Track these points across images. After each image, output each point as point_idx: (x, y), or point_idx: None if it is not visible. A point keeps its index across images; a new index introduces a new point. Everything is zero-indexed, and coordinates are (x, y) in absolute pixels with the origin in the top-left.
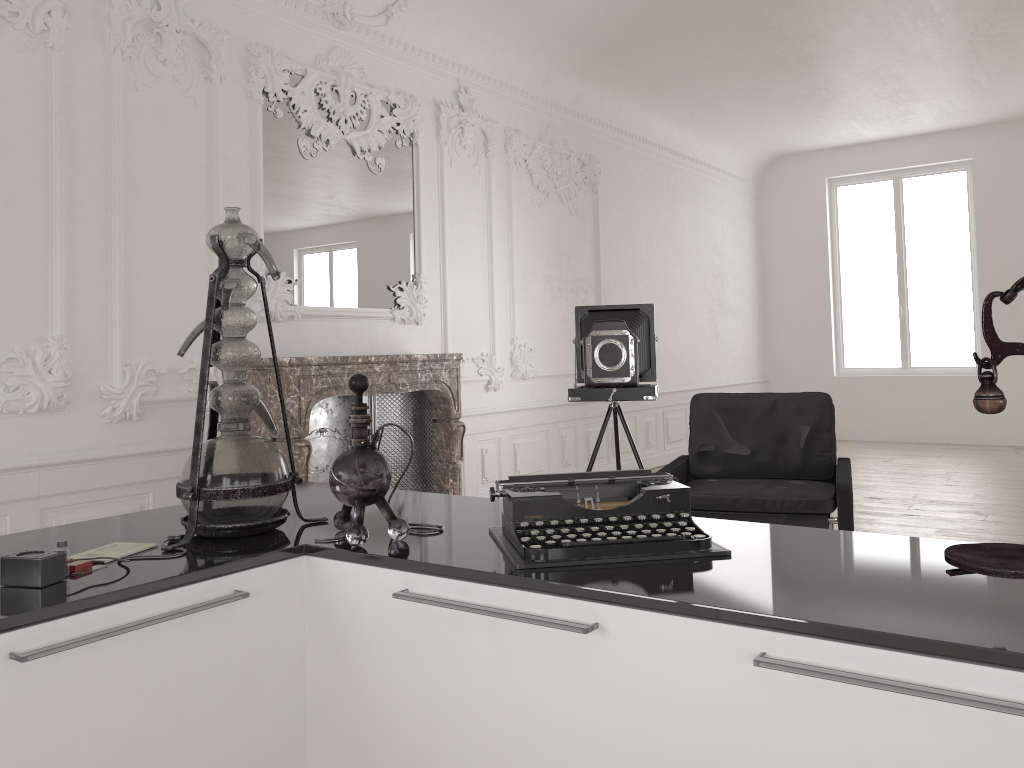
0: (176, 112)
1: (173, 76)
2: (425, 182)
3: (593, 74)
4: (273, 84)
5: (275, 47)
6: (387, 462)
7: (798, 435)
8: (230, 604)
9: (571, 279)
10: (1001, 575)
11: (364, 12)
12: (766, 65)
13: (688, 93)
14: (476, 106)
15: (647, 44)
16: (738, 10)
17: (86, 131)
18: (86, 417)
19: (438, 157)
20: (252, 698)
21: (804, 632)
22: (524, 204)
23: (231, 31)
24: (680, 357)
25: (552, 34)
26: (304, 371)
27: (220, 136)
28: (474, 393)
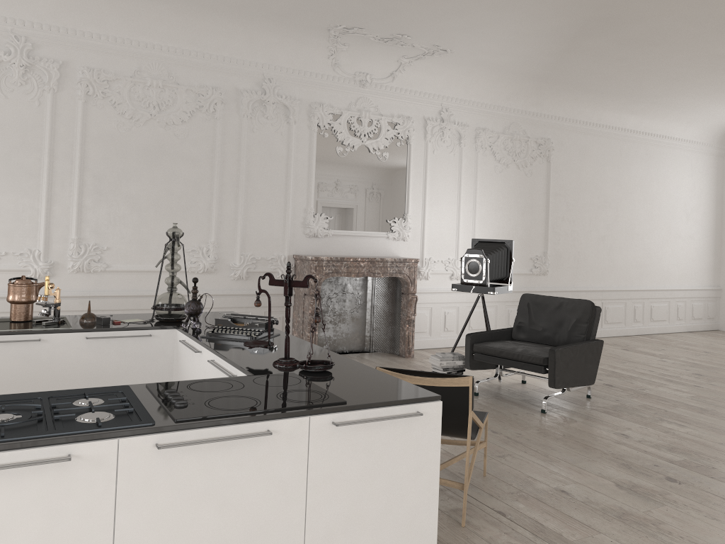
0: (272, 140)
1: (271, 123)
2: (415, 163)
3: (544, 90)
4: (323, 121)
5: (325, 102)
6: (200, 304)
7: (568, 323)
8: (148, 337)
9: (523, 216)
10: (244, 345)
11: (379, 77)
12: (665, 79)
13: (624, 95)
14: (454, 117)
15: (568, 74)
16: (612, 56)
17: (229, 153)
18: (223, 276)
19: (424, 149)
20: (154, 365)
21: (217, 355)
22: (488, 172)
23: (302, 98)
24: (623, 268)
25: (503, 73)
26: (319, 263)
27: (293, 149)
28: (441, 280)
